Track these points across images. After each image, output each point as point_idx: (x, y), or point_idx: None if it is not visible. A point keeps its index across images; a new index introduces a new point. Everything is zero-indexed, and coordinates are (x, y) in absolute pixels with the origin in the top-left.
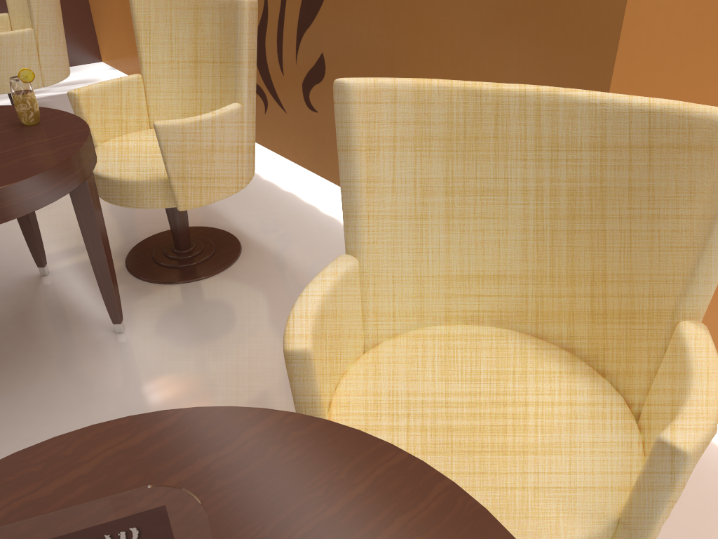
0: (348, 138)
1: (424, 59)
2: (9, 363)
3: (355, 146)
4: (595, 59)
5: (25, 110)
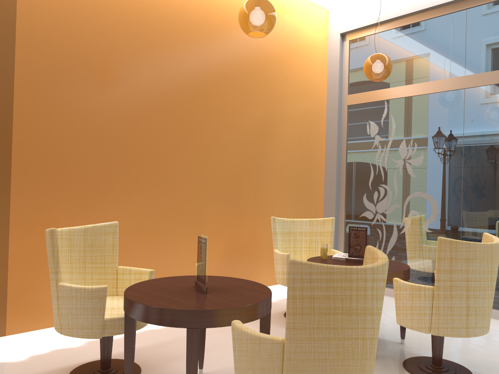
0: (57, 244)
1: None
2: None
3: (58, 246)
4: (0, 233)
5: None
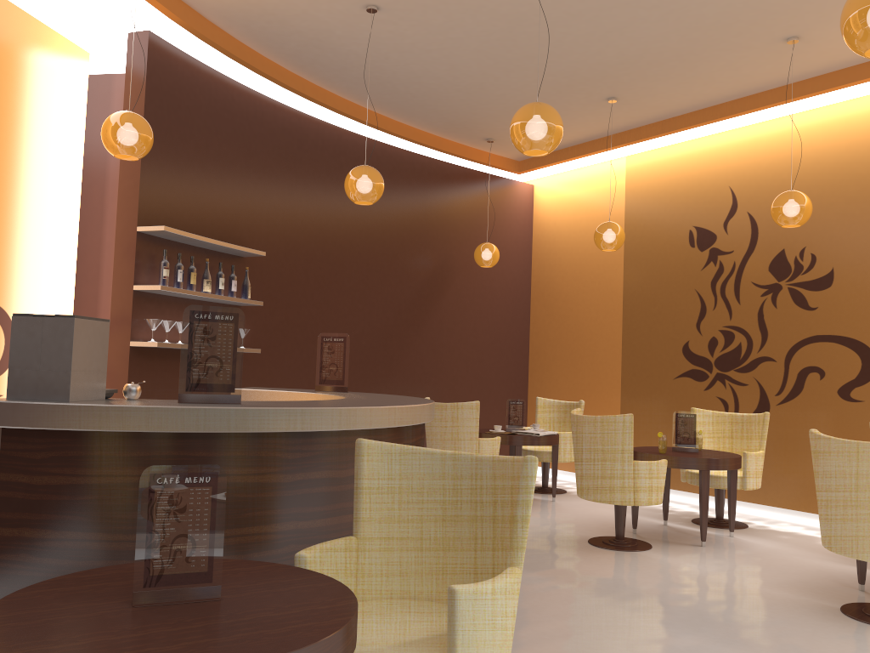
0: None
1: None
2: (700, 539)
3: None
4: None
5: (700, 443)
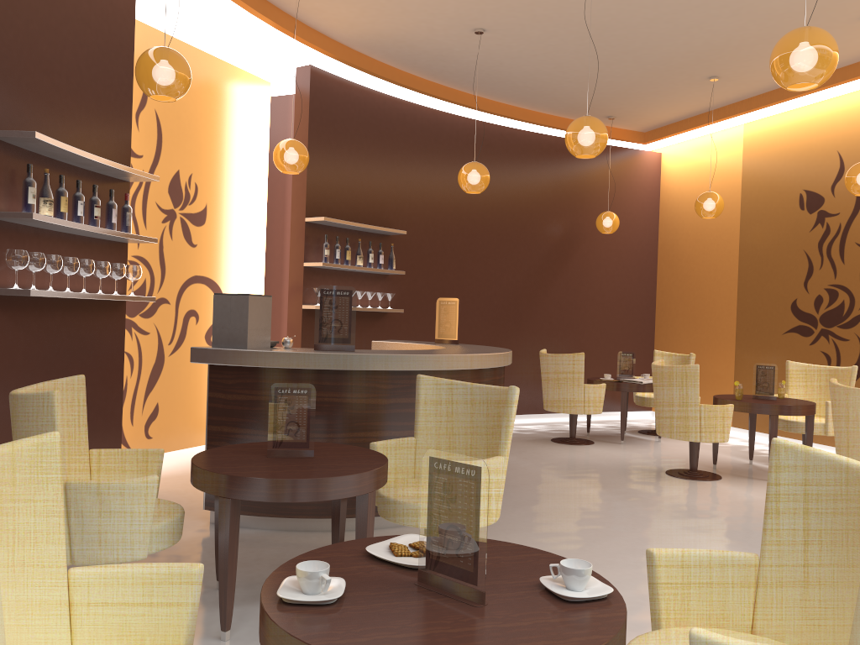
0: None
1: None
2: None
3: None
4: None
5: (782, 393)
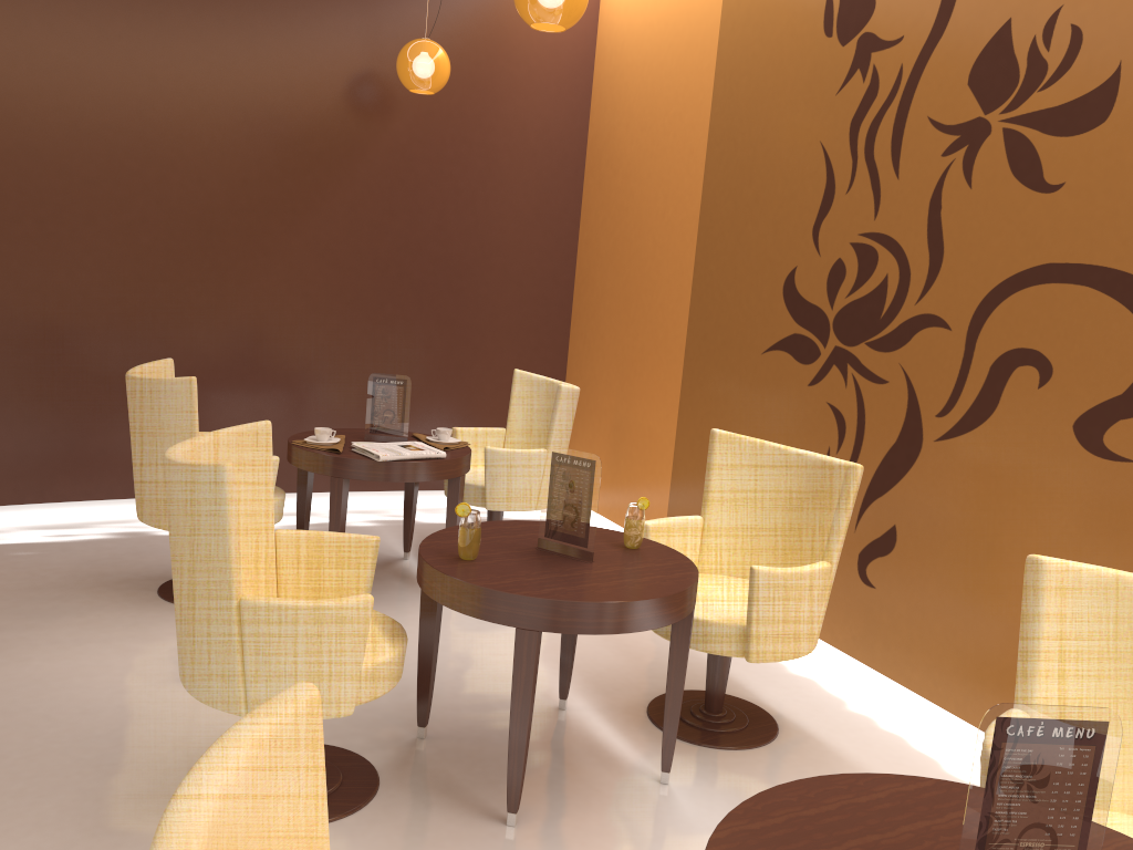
0: (1036, 603)
1: (1034, 549)
2: (555, 786)
3: (1041, 611)
4: None
5: (634, 534)
